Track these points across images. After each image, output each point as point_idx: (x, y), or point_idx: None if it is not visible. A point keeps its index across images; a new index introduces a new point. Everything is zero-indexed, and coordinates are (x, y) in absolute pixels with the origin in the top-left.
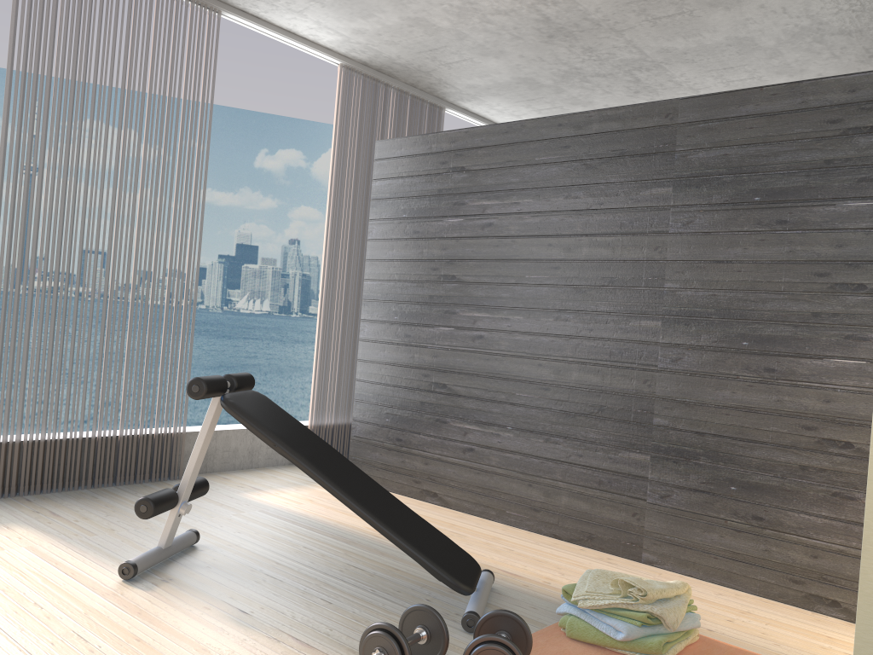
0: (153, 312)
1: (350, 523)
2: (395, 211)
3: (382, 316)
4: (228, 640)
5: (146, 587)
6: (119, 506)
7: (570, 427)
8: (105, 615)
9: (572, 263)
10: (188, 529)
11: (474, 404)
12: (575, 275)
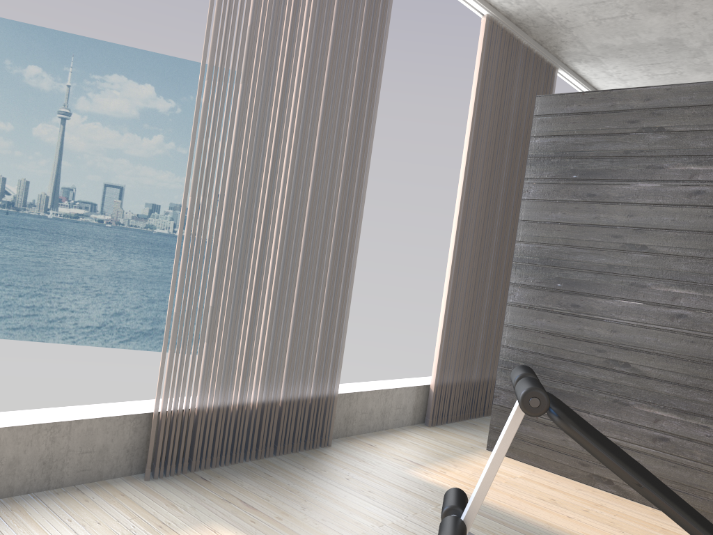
0: (160, 239)
1: (561, 525)
2: (561, 171)
3: (539, 282)
4: None
5: None
6: (304, 491)
7: None
8: None
9: None
10: None
11: (670, 389)
12: None
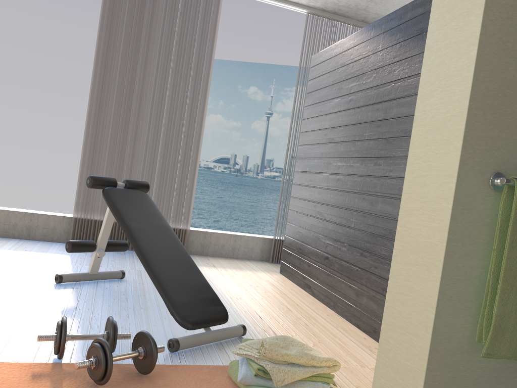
0: None
1: (231, 290)
2: (314, 99)
3: (302, 168)
4: (38, 316)
5: (58, 288)
6: (127, 259)
7: (373, 245)
8: (15, 292)
9: (387, 121)
10: (136, 273)
11: (332, 226)
12: (387, 130)
